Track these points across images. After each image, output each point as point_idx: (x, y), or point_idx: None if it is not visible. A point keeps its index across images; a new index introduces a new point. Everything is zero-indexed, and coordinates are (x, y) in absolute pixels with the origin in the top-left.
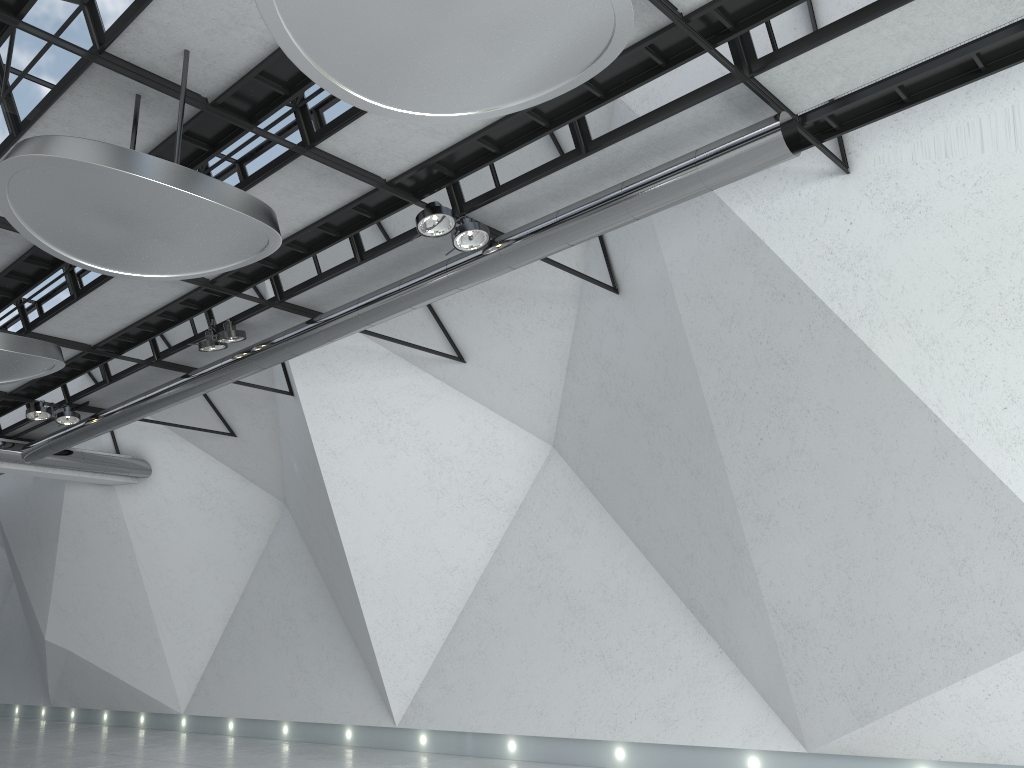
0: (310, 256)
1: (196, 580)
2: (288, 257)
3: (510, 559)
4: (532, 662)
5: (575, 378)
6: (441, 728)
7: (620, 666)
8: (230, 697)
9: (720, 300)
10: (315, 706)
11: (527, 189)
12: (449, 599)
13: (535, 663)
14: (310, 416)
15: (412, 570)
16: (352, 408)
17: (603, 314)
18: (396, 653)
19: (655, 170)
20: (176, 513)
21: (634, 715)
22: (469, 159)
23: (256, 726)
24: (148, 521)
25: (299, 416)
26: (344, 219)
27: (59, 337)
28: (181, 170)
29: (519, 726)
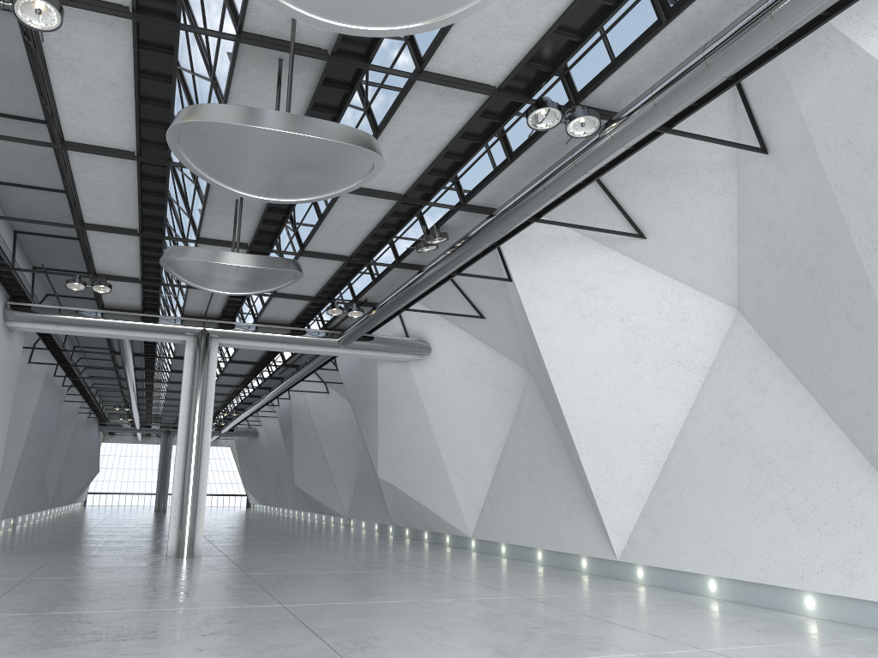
0: (466, 163)
1: (470, 434)
2: (452, 167)
3: (703, 416)
4: (725, 511)
5: (745, 242)
6: (652, 564)
7: (805, 519)
8: (500, 527)
9: (859, 144)
10: (558, 538)
11: (626, 69)
12: (653, 452)
13: (728, 512)
14: (524, 298)
15: (618, 426)
16: (556, 288)
17: (758, 176)
18: (611, 498)
19: (732, 23)
20: (451, 381)
21: (820, 567)
22: (559, 52)
23: (519, 551)
24: (432, 388)
25: (518, 298)
26: (480, 127)
27: (324, 252)
28: (275, 114)
29: (716, 568)
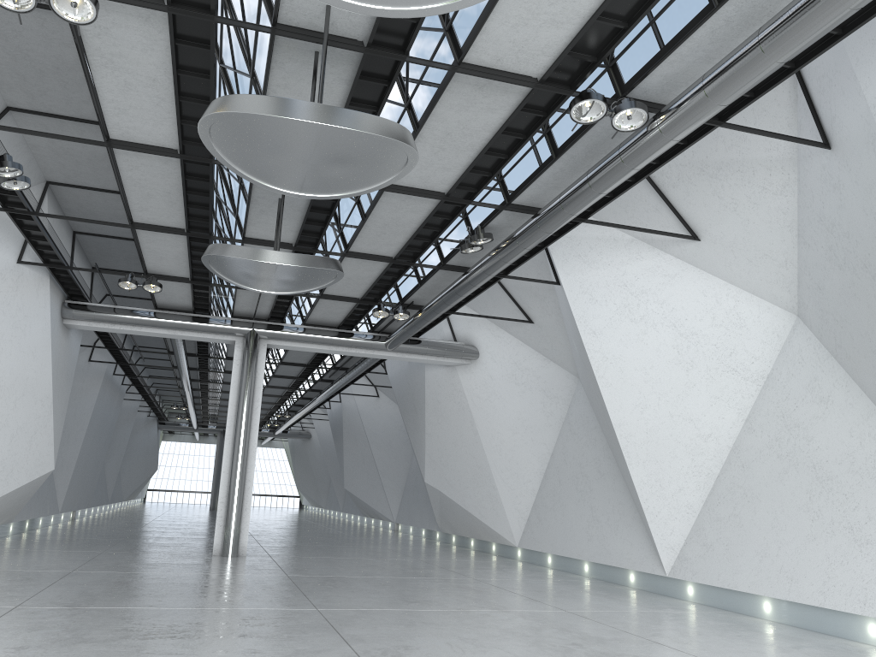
0: (509, 160)
1: (517, 441)
2: (496, 164)
3: (759, 428)
4: (782, 529)
5: (806, 244)
6: (703, 582)
7: (869, 540)
8: (546, 537)
9: None
10: (605, 551)
11: (675, 57)
12: (705, 464)
13: (784, 530)
14: (572, 301)
15: (669, 436)
16: (606, 292)
17: (820, 173)
18: (661, 510)
19: (790, 4)
20: (498, 387)
21: None
22: (604, 41)
23: (566, 562)
24: (480, 393)
25: (566, 302)
26: (523, 122)
27: (369, 253)
28: (304, 104)
29: (771, 589)
